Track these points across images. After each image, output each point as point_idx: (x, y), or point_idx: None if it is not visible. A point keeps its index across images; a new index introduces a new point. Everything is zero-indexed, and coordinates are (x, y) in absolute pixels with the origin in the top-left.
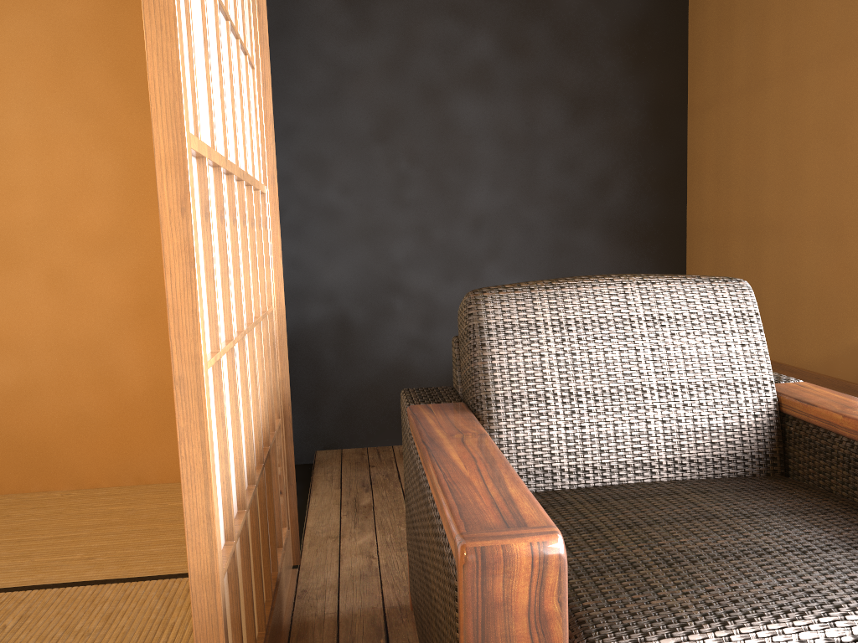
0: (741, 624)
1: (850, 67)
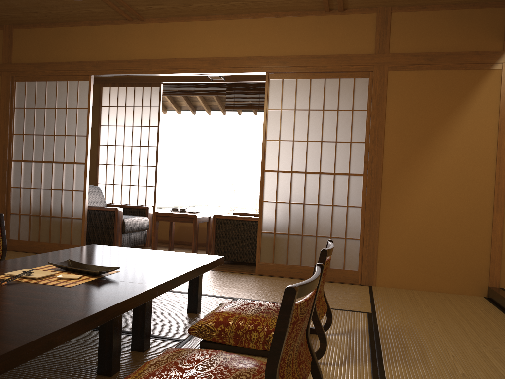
0: (131, 217)
1: (91, 148)
